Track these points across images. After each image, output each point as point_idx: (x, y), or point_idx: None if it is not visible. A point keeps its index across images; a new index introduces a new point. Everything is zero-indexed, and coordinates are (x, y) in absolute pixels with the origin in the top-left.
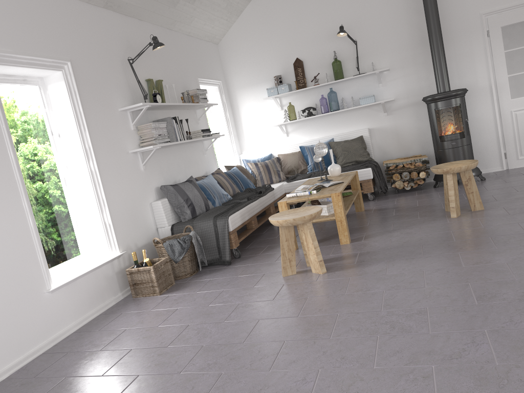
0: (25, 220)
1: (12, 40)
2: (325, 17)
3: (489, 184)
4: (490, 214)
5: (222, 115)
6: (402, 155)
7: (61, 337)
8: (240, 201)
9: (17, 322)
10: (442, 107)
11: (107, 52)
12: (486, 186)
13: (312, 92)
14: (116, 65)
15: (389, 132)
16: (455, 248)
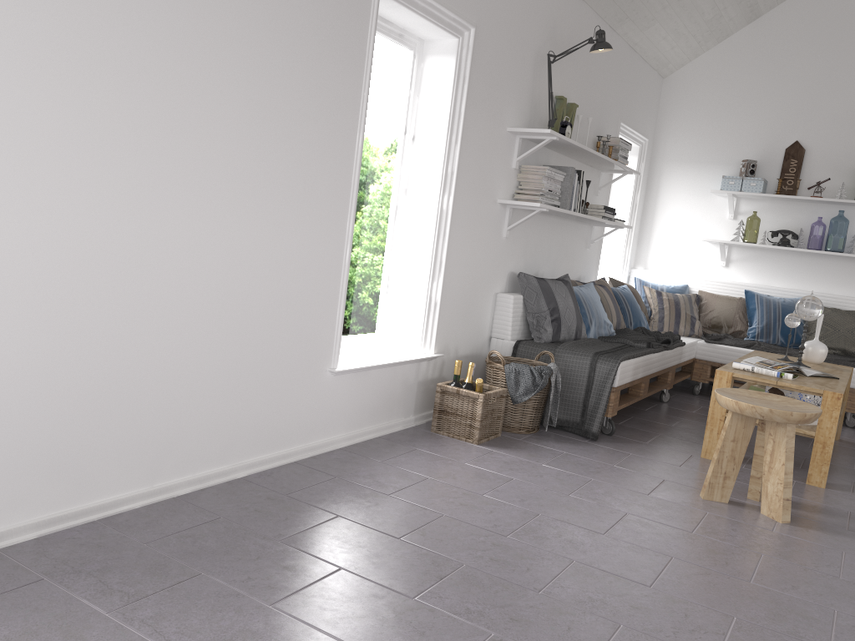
0: (341, 249)
1: None
2: None
3: None
4: None
5: (628, 195)
6: None
7: (323, 449)
8: (632, 344)
9: (280, 399)
10: None
11: (523, 33)
12: None
13: (801, 207)
14: (528, 57)
15: None
16: None
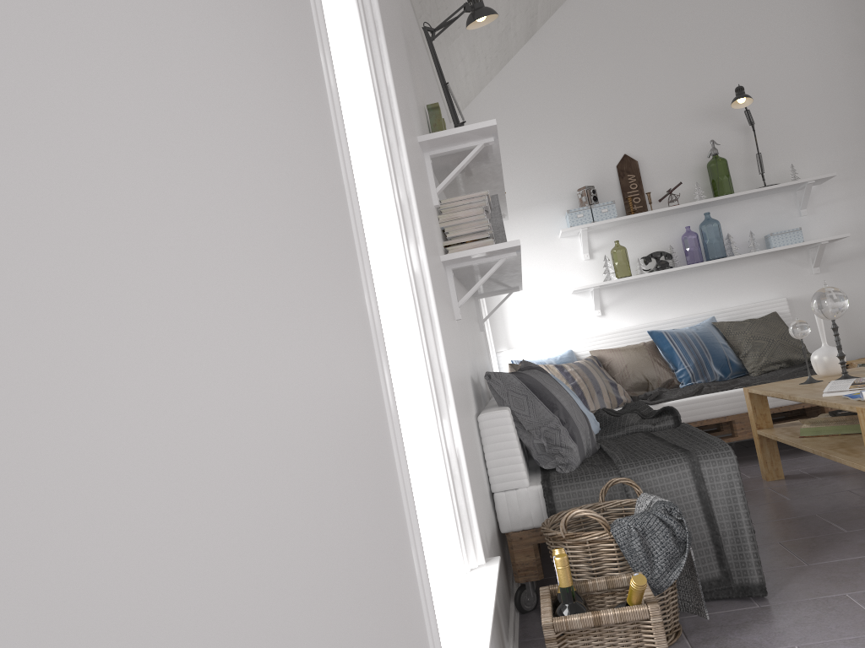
0: (376, 373)
1: None
2: (685, 78)
3: None
4: None
5: None
6: (854, 355)
7: None
8: (653, 428)
9: None
10: None
11: None
12: None
13: (657, 223)
14: (400, 32)
15: None
16: None
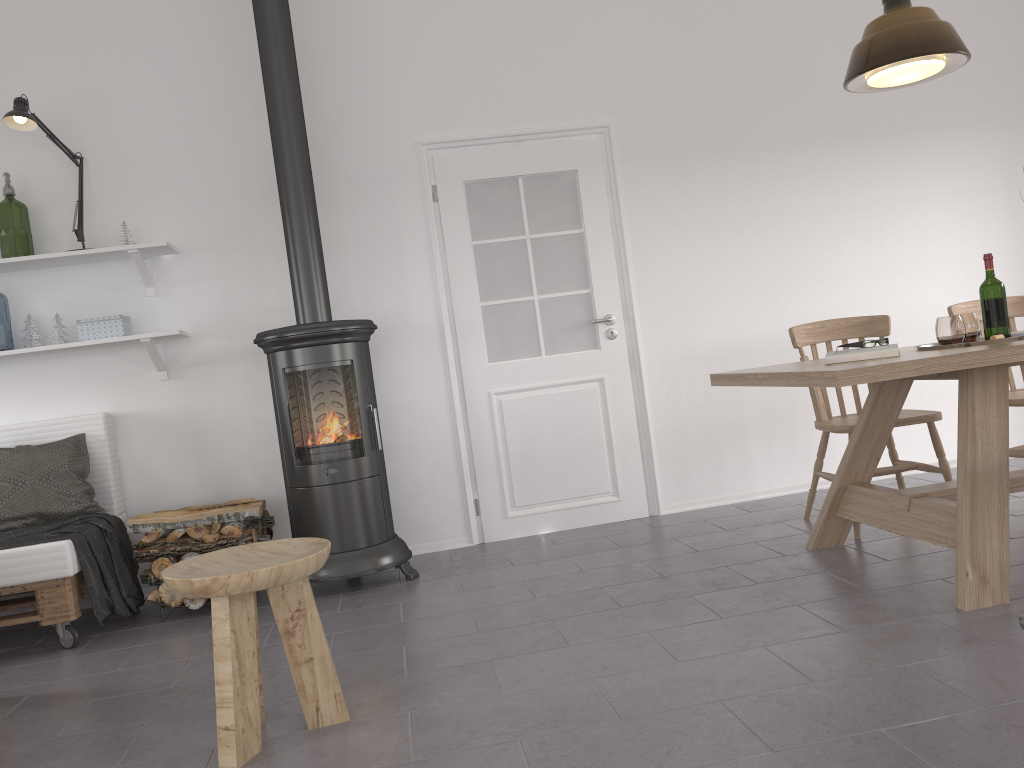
0: None
1: None
2: None
3: (419, 595)
4: (354, 755)
5: None
6: (209, 496)
7: None
8: None
9: None
10: (304, 364)
11: None
12: (409, 601)
13: None
14: None
15: (174, 429)
16: None
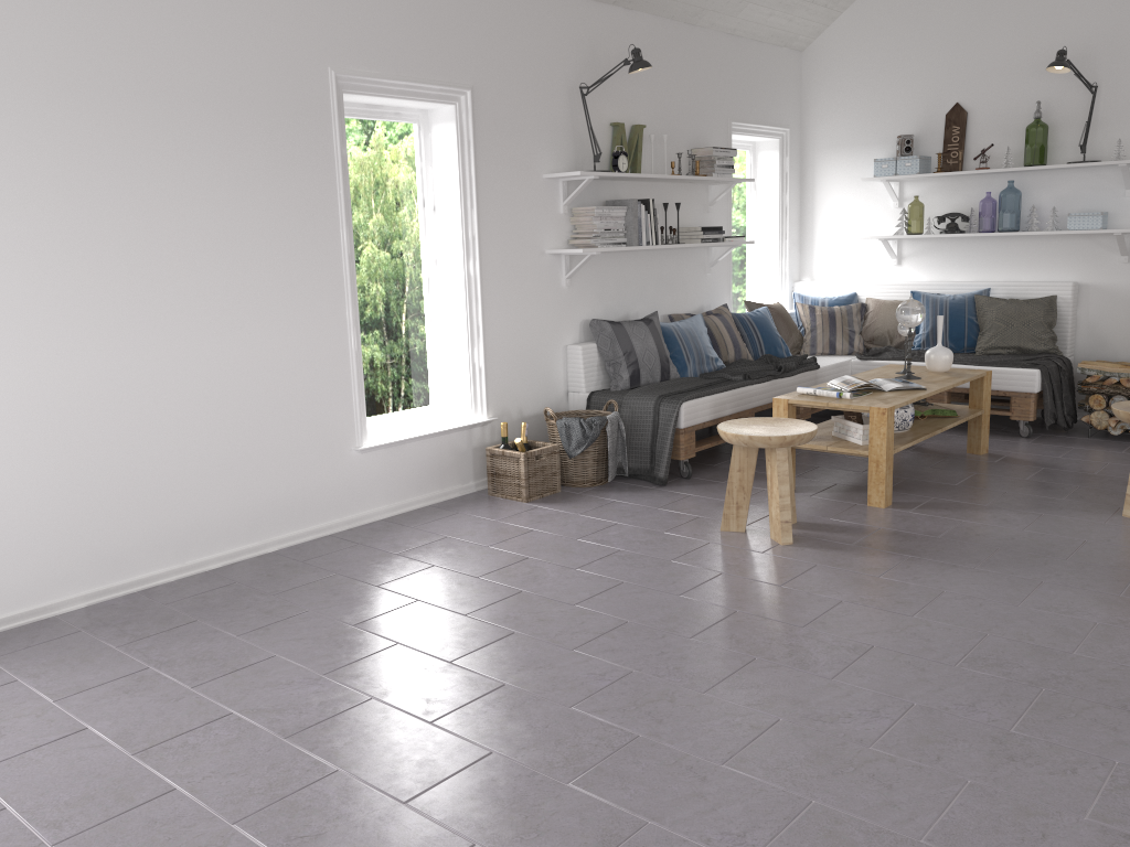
0: (345, 337)
1: (381, 56)
2: (1041, 22)
3: None
4: None
5: (775, 198)
6: None
7: (362, 521)
8: (730, 378)
9: (303, 480)
10: None
11: (544, 73)
12: None
13: (972, 181)
14: (558, 95)
15: (1123, 301)
16: (1048, 572)
